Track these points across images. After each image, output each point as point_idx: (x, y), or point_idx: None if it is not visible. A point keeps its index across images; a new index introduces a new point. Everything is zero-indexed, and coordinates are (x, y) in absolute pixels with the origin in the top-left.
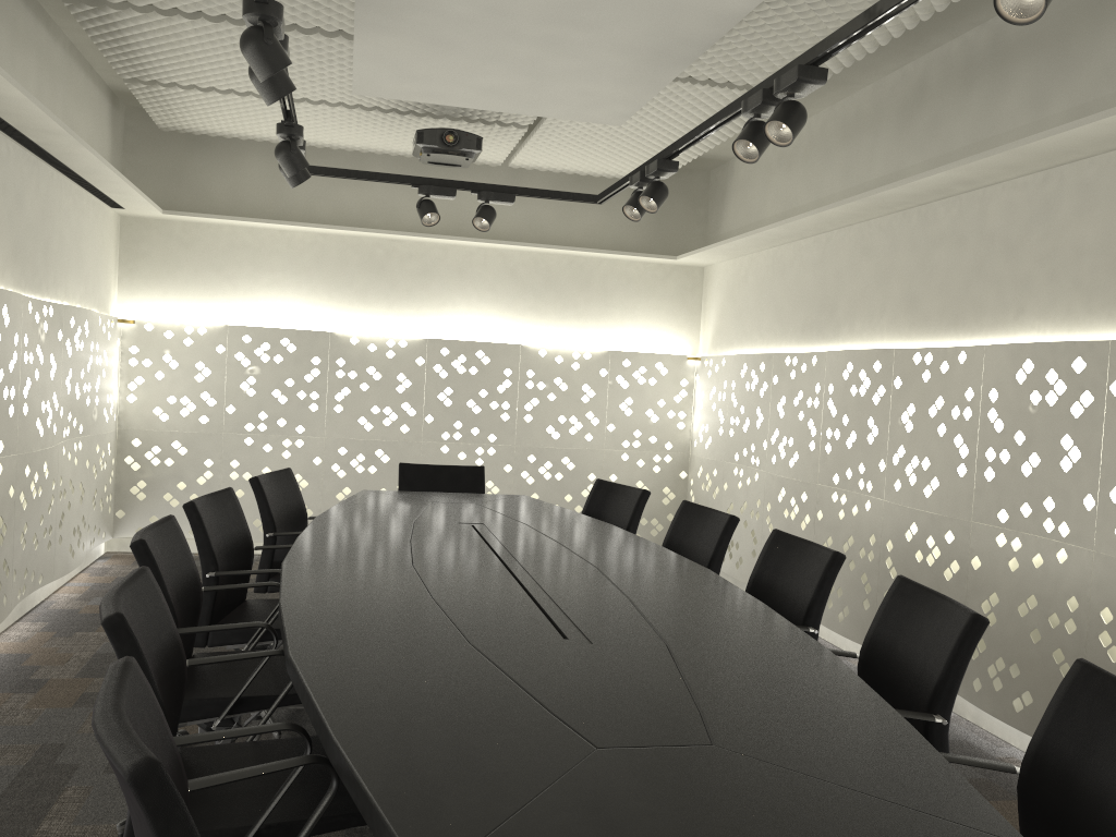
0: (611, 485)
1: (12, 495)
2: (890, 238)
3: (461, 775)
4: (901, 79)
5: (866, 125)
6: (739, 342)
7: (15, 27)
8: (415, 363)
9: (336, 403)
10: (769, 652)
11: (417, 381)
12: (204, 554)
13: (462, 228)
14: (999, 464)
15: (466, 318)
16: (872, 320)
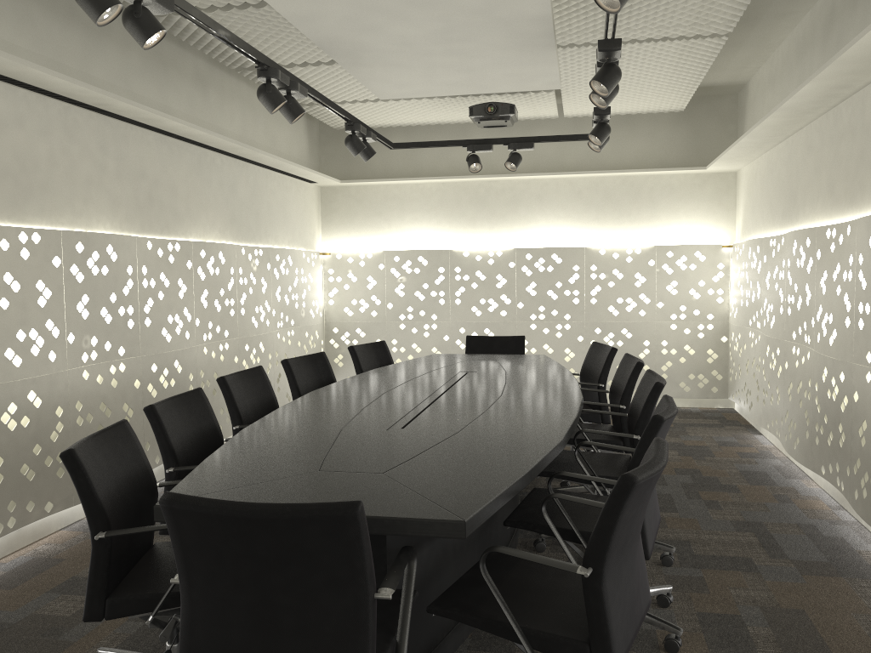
0: (599, 345)
1: (237, 361)
2: (820, 136)
3: (234, 475)
4: (823, 4)
5: (808, 45)
6: (753, 230)
7: (222, 89)
8: (508, 266)
9: (456, 298)
10: (517, 438)
11: (510, 279)
12: (293, 389)
13: (539, 166)
14: (865, 315)
15: (546, 231)
16: (813, 205)
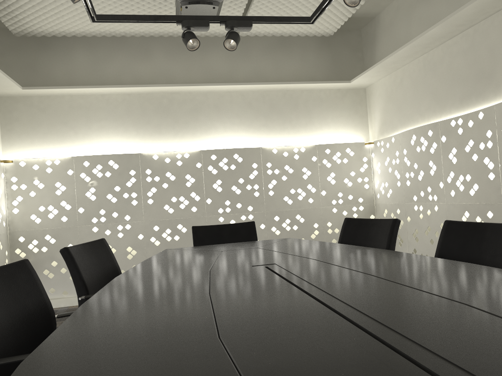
0: (360, 220)
1: None
2: None
3: None
4: None
5: None
6: (402, 125)
7: None
8: (196, 167)
9: (148, 198)
10: None
11: (198, 178)
12: None
13: (215, 80)
14: None
15: (224, 136)
16: None
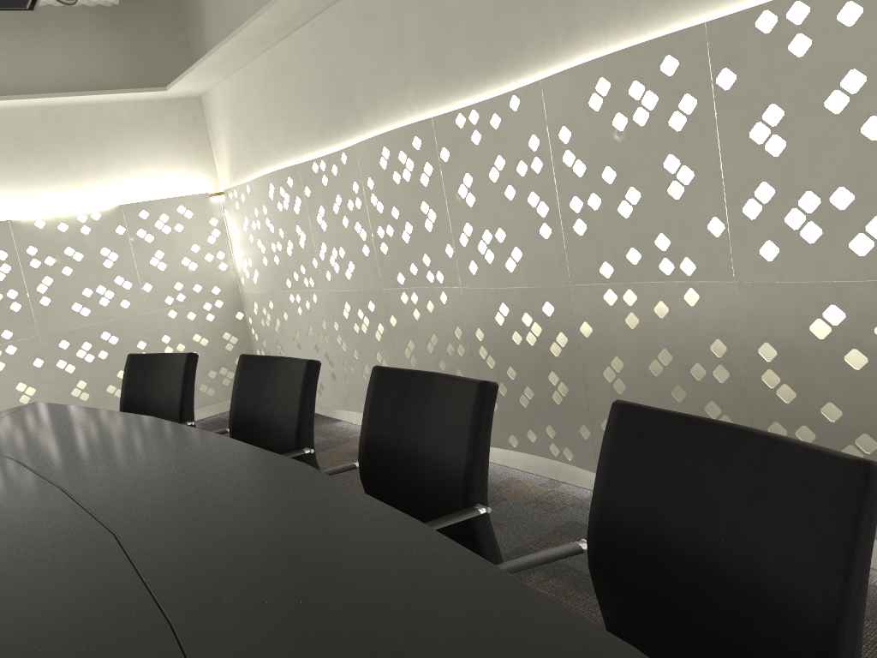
0: (148, 357)
1: None
2: None
3: None
4: None
5: None
6: (259, 164)
7: None
8: None
9: None
10: None
11: None
12: None
13: None
14: (590, 213)
15: None
16: (396, 96)
